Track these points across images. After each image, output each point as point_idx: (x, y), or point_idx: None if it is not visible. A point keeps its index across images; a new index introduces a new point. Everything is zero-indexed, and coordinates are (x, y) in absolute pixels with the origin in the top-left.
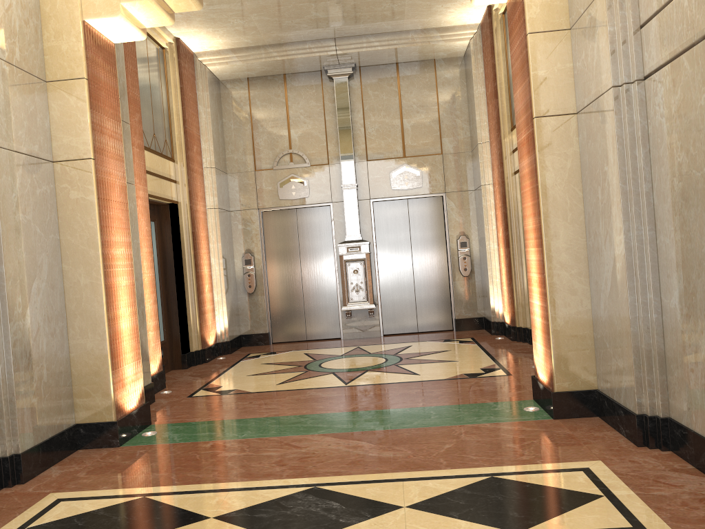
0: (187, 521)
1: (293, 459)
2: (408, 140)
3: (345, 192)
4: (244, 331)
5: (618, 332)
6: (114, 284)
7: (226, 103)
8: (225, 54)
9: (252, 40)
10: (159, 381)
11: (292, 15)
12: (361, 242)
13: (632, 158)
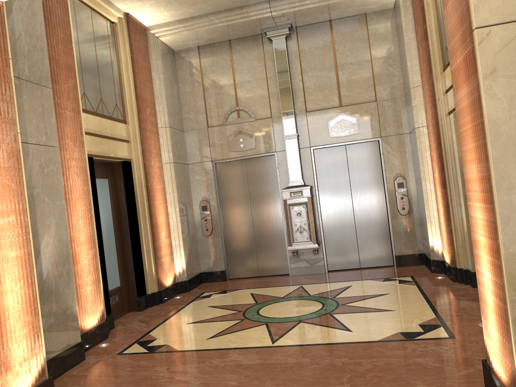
0: None
1: None
2: (344, 90)
3: (287, 142)
4: (203, 269)
5: None
6: None
7: (181, 70)
8: (173, 25)
9: (194, 9)
10: (99, 333)
11: None
12: (303, 187)
13: None
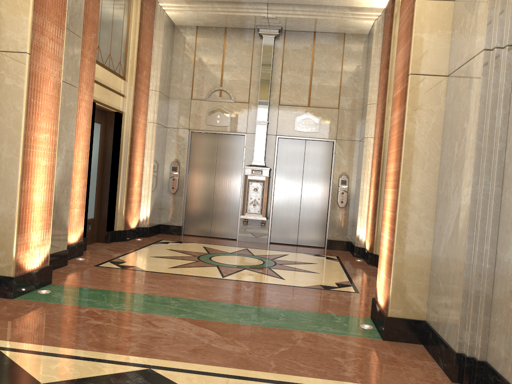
0: (18, 383)
1: (145, 337)
2: (314, 93)
3: (257, 126)
4: (163, 222)
5: (452, 274)
6: (32, 163)
7: (177, 43)
8: (180, 3)
9: None
10: (77, 250)
11: None
12: (264, 167)
13: (491, 118)
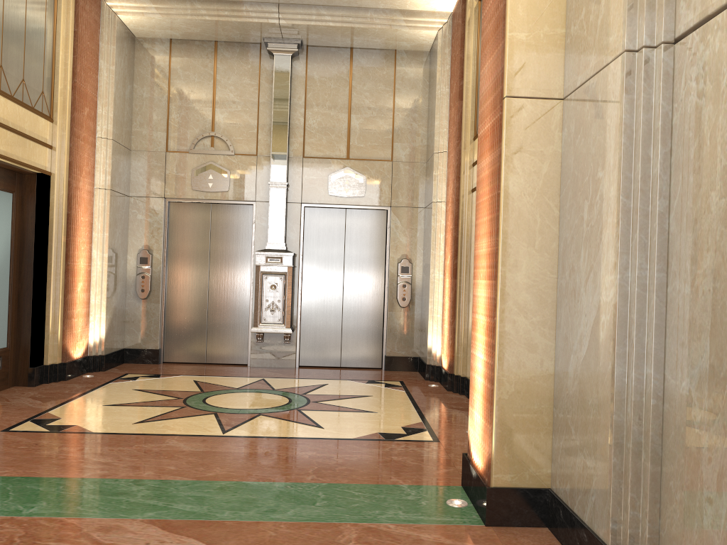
0: None
1: None
2: (355, 139)
3: (272, 191)
4: (128, 344)
5: (592, 416)
6: None
7: (141, 66)
8: (141, 3)
9: None
10: None
11: None
12: (284, 252)
13: (643, 160)
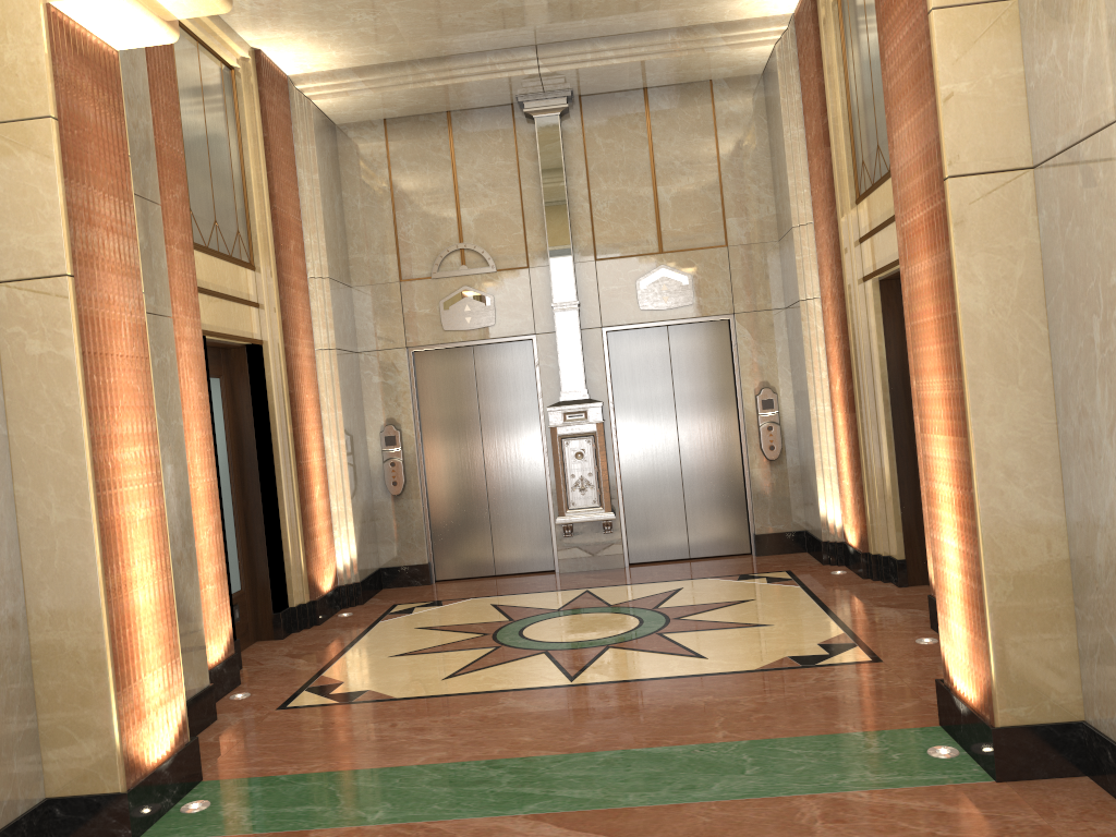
0: None
1: None
2: (667, 222)
3: (558, 316)
4: (385, 562)
5: None
6: (120, 520)
7: (348, 164)
8: (343, 78)
9: (390, 51)
10: (227, 675)
11: (461, 4)
12: (589, 403)
13: None
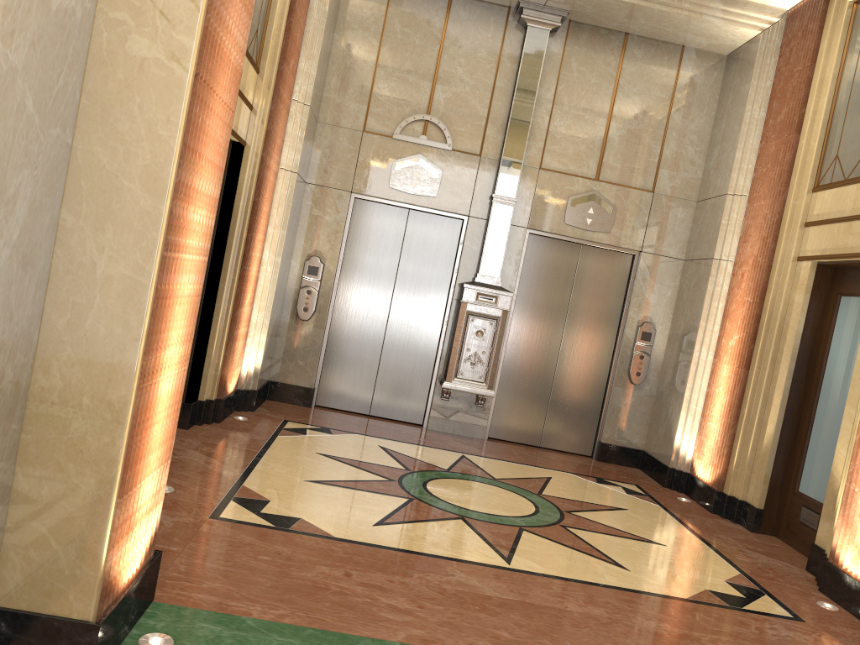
0: None
1: None
2: (610, 156)
3: (495, 207)
4: (275, 376)
5: None
6: (172, 291)
7: (347, 10)
8: None
9: None
10: None
11: None
12: (502, 291)
13: None
